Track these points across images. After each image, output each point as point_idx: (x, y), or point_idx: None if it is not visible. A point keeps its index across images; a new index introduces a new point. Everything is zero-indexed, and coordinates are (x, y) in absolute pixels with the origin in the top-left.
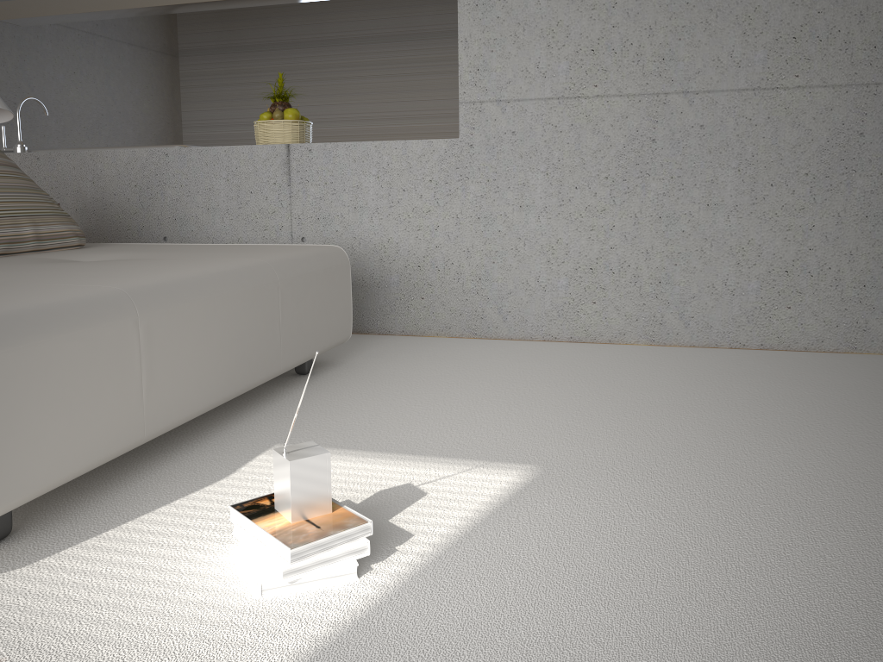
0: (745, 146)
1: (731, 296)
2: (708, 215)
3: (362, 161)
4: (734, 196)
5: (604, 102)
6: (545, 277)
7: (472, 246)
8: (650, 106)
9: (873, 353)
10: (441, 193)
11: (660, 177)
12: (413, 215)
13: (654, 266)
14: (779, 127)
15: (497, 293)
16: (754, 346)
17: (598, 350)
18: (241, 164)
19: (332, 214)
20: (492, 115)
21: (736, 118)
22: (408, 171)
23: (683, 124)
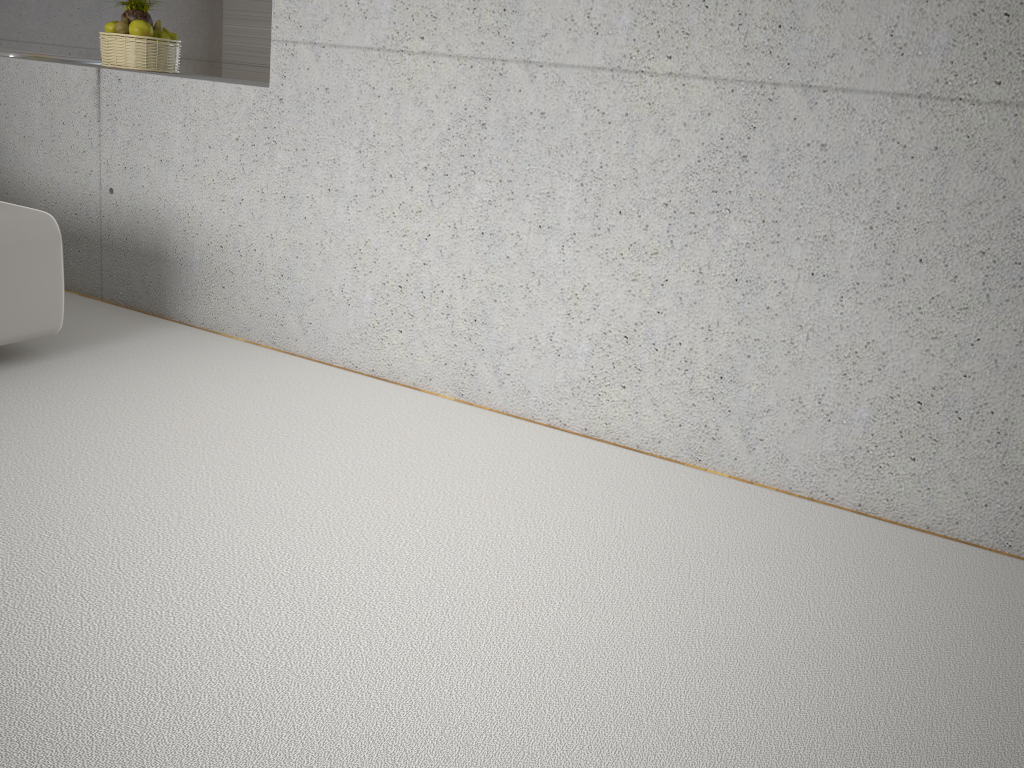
0: (593, 152)
1: (557, 356)
2: (539, 240)
3: (170, 102)
4: (573, 219)
5: (431, 62)
6: (350, 287)
7: (277, 231)
8: (484, 76)
9: (720, 473)
10: (248, 157)
11: (487, 179)
12: (218, 181)
13: (470, 298)
14: (639, 130)
15: (298, 297)
16: (577, 430)
17: (376, 396)
18: (55, 86)
19: (139, 164)
20: (306, 63)
21: (586, 109)
22: (215, 122)
23: (521, 108)
